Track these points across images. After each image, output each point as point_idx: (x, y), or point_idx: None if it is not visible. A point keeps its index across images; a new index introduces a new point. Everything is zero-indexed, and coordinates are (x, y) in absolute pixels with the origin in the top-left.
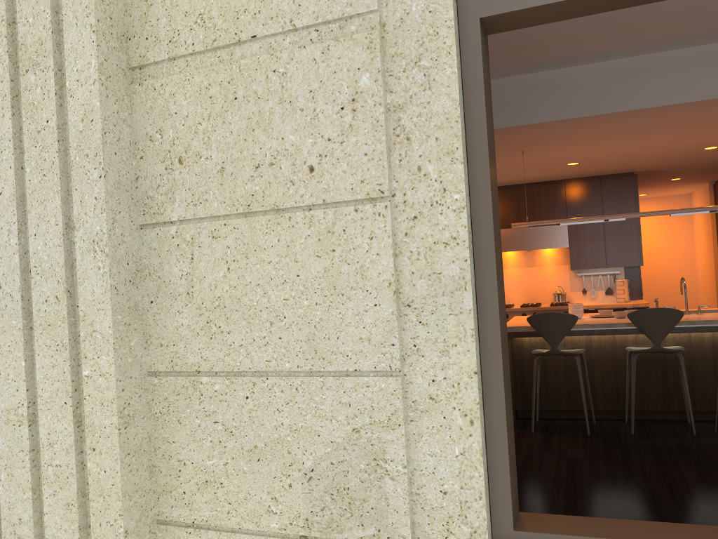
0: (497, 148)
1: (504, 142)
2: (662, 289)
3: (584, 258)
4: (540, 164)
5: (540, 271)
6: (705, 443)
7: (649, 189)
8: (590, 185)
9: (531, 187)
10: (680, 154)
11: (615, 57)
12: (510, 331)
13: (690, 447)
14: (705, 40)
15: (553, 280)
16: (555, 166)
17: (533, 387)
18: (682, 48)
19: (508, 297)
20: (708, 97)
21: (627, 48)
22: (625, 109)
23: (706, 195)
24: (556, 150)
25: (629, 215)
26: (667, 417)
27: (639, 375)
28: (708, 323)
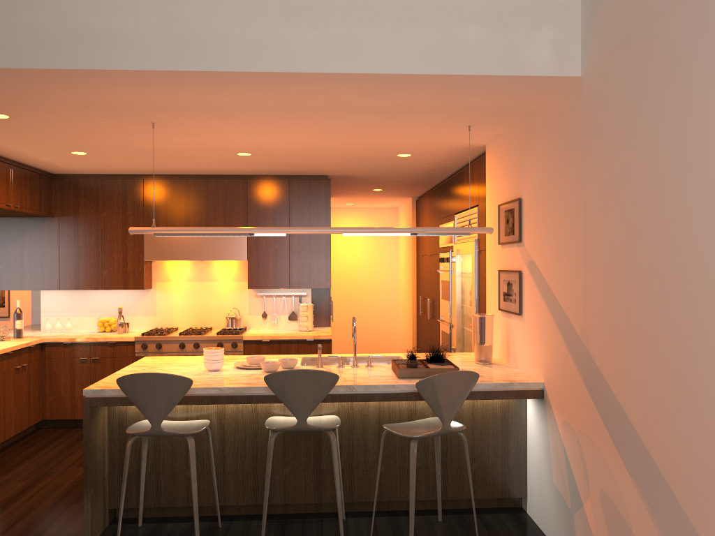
0: (106, 111)
1: (107, 100)
2: (365, 307)
3: (264, 275)
4: (199, 149)
5: (215, 287)
6: None
7: (354, 198)
8: (277, 186)
9: (205, 180)
10: (372, 159)
11: None
12: (97, 396)
13: None
14: None
15: (229, 299)
16: (223, 155)
17: (123, 486)
18: None
19: (172, 318)
20: (381, 71)
21: None
22: (268, 69)
23: (409, 211)
24: (205, 129)
25: (291, 230)
26: (319, 510)
27: (285, 454)
28: (371, 390)
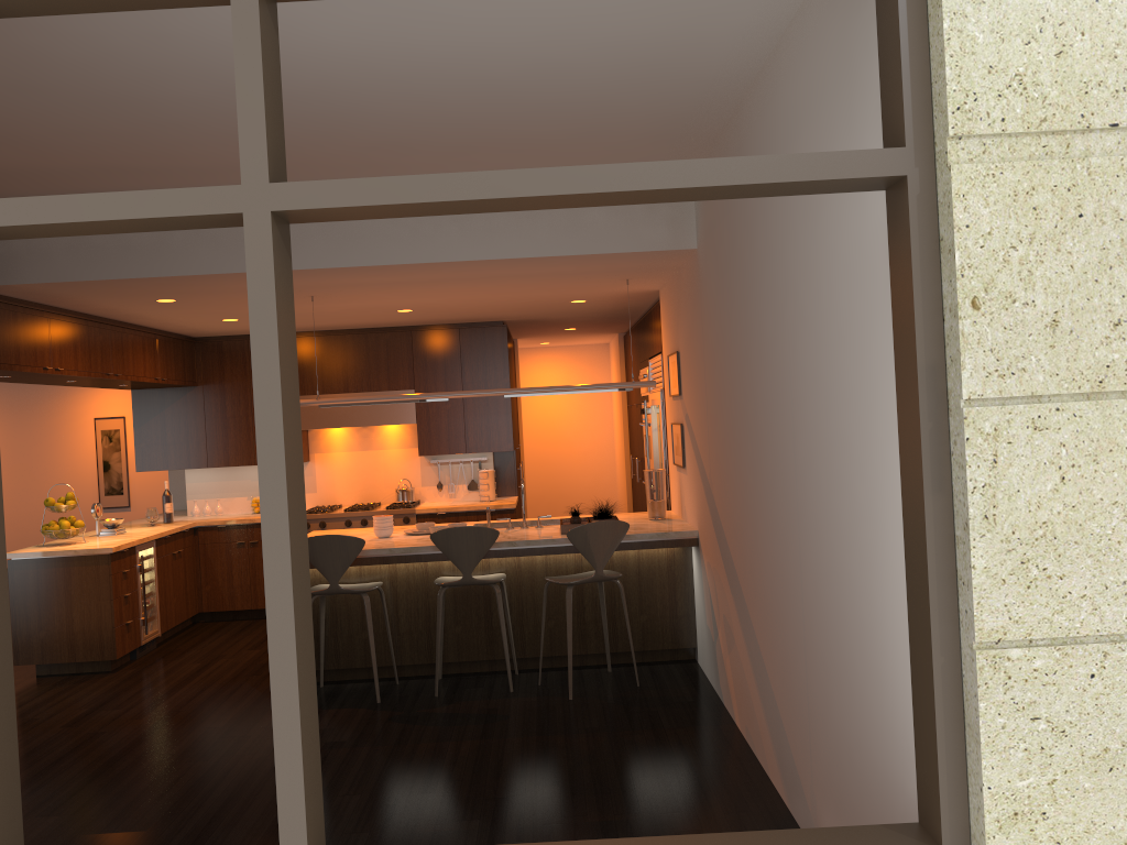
0: None
1: None
2: (573, 473)
3: (437, 440)
4: (357, 310)
5: (381, 456)
6: (515, 704)
7: (547, 337)
8: (446, 336)
9: (364, 335)
10: (546, 306)
11: None
12: None
13: (494, 711)
14: None
15: (398, 469)
16: (382, 312)
17: None
18: None
19: (335, 494)
20: (517, 255)
21: None
22: (417, 260)
23: (617, 349)
24: (363, 297)
25: (452, 395)
26: (493, 668)
27: (457, 613)
28: (532, 544)
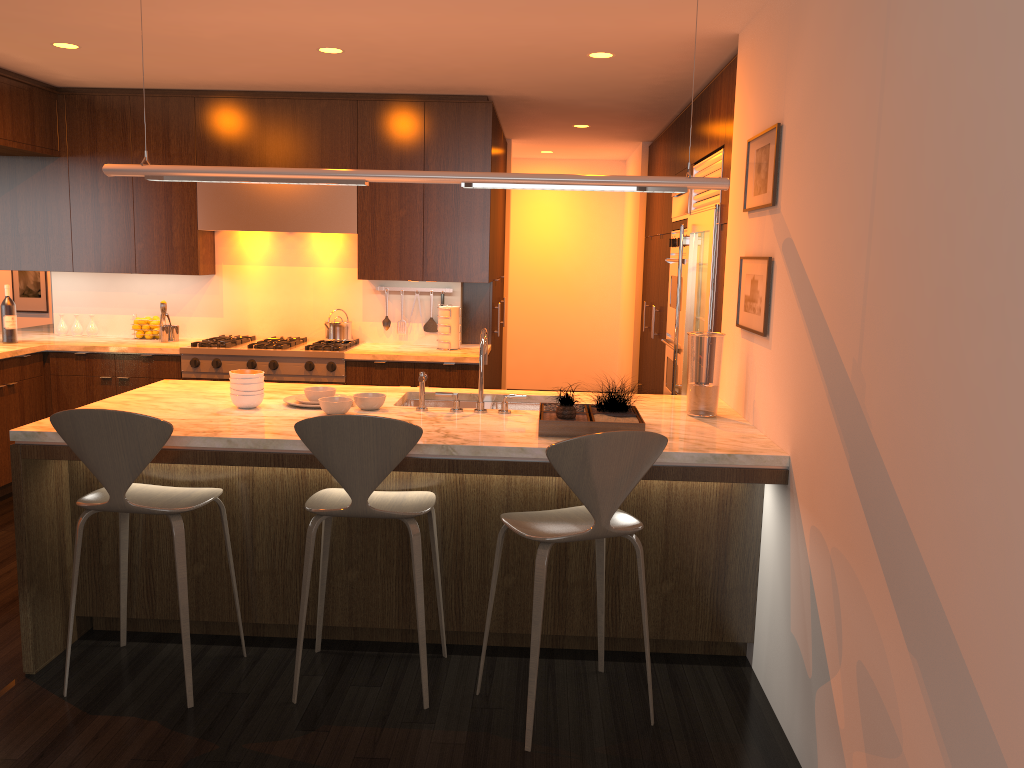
0: None
1: None
2: (568, 317)
3: (384, 259)
4: (252, 39)
5: (311, 275)
6: (424, 750)
7: (550, 141)
8: (406, 112)
9: (291, 102)
10: (550, 63)
11: None
12: (33, 443)
13: None
14: None
15: (333, 295)
16: (297, 52)
17: (72, 589)
18: None
19: (247, 321)
20: None
21: None
22: None
23: (639, 164)
24: None
25: (372, 176)
26: (409, 638)
27: (351, 550)
28: (484, 454)
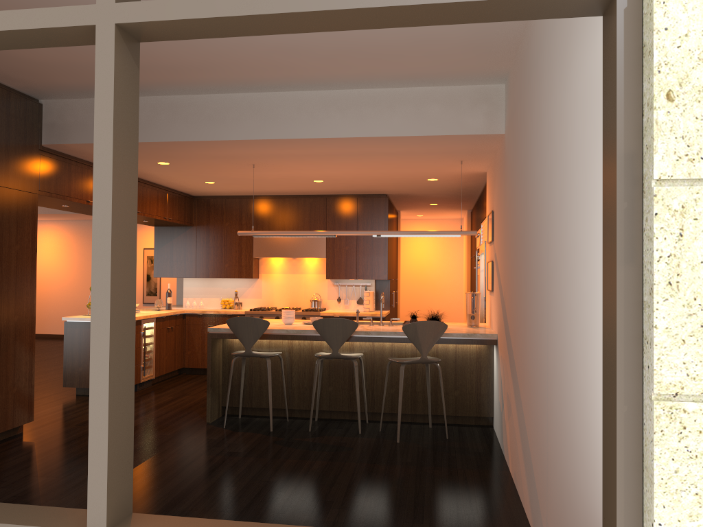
0: (224, 159)
1: (225, 154)
2: (434, 302)
3: (338, 269)
4: (287, 178)
5: (303, 278)
6: (359, 441)
7: (420, 211)
8: (348, 202)
9: (297, 199)
10: (411, 182)
11: (305, 88)
12: (215, 332)
13: (344, 444)
14: (375, 84)
15: (313, 287)
16: (304, 182)
17: (228, 386)
18: (361, 88)
19: (272, 300)
20: (378, 135)
21: (310, 82)
22: (312, 136)
23: (466, 221)
24: (287, 167)
25: (338, 233)
26: (352, 417)
27: (330, 378)
28: (381, 334)
